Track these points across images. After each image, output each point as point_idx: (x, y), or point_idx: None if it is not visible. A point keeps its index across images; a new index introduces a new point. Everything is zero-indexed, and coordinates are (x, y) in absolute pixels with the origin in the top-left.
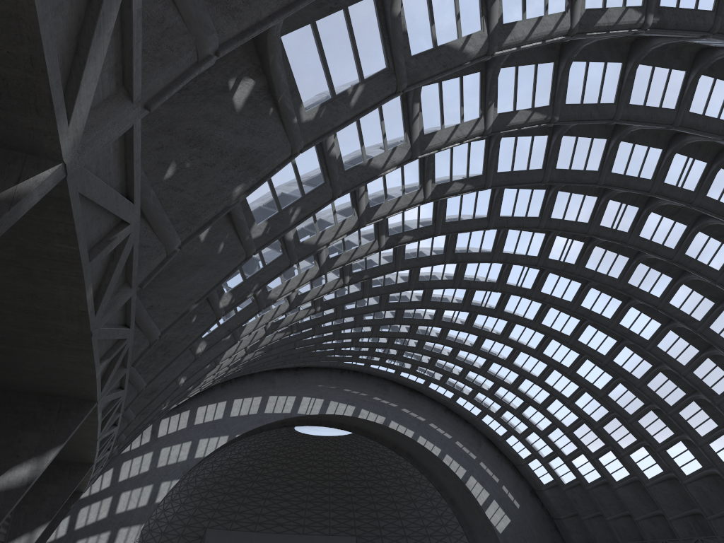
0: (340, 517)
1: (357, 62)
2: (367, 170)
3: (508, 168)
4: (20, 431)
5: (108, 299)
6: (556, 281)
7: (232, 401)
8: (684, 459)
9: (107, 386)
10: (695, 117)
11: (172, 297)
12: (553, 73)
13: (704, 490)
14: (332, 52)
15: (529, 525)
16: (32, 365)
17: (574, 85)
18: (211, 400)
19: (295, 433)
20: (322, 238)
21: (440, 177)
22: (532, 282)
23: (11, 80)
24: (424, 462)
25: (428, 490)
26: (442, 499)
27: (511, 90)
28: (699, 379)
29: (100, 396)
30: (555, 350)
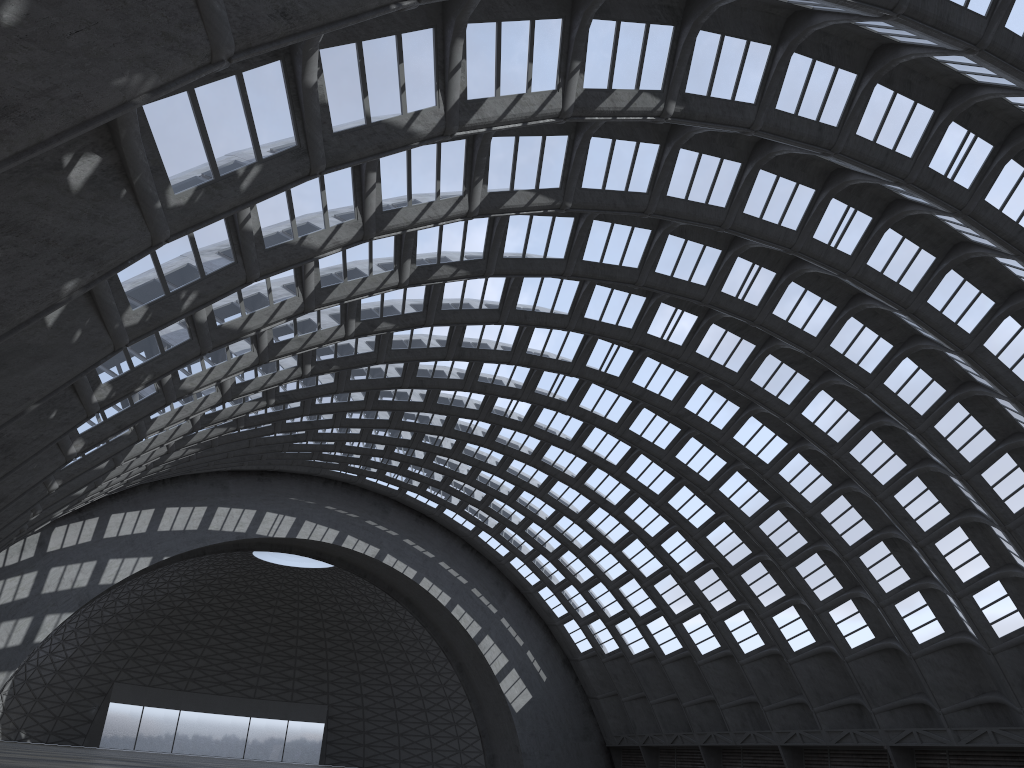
0: (309, 679)
1: (253, 138)
2: (298, 250)
3: (518, 254)
4: None
5: None
6: (599, 394)
7: (164, 510)
8: (745, 634)
9: None
10: (750, 220)
11: (0, 394)
12: (566, 148)
13: (763, 673)
14: (218, 125)
15: (556, 704)
16: None
17: (595, 166)
18: (132, 506)
19: (254, 560)
20: (249, 322)
21: (424, 256)
22: (568, 393)
23: None
24: (428, 613)
25: (430, 650)
26: (448, 663)
27: (508, 165)
28: (765, 535)
29: None
30: (600, 481)
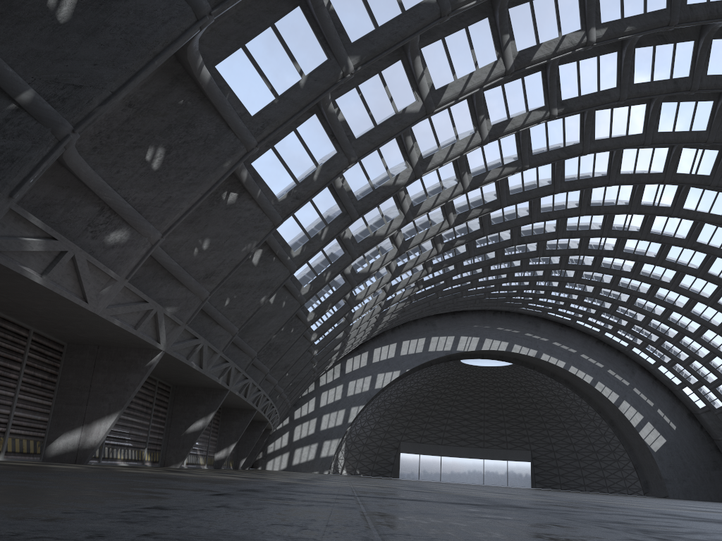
0: (515, 434)
1: (321, 217)
2: (373, 238)
3: (519, 190)
4: (197, 405)
5: (206, 362)
6: (636, 241)
7: (401, 343)
8: None
9: (232, 382)
10: (665, 134)
11: (260, 334)
12: (515, 138)
13: None
14: (305, 218)
15: (687, 445)
16: (192, 380)
17: (538, 140)
18: (384, 343)
19: (463, 365)
20: (372, 267)
21: (460, 208)
22: (613, 244)
23: (142, 343)
24: (581, 388)
25: (589, 412)
26: (603, 420)
27: (481, 159)
28: None
29: (229, 387)
30: (666, 293)
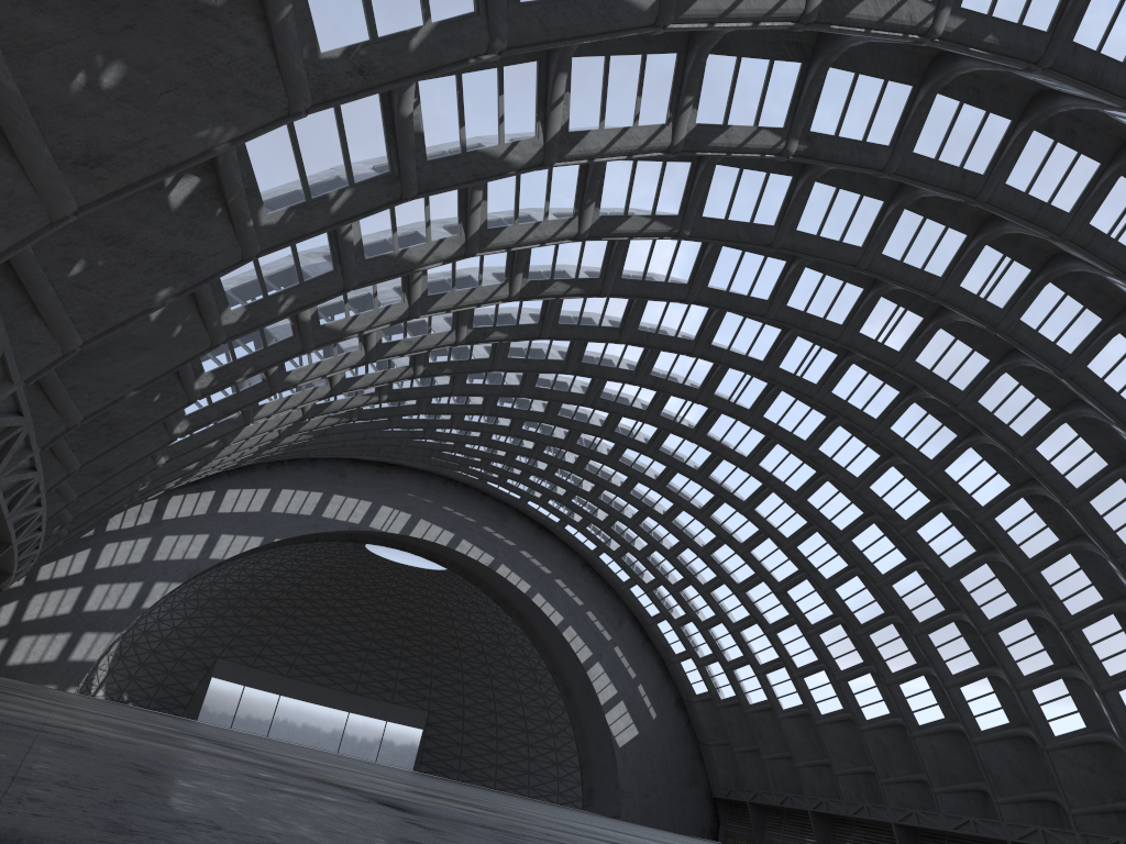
0: (411, 682)
1: (346, 164)
2: (397, 262)
3: (637, 275)
4: None
5: None
6: (730, 425)
7: (279, 492)
8: (869, 699)
9: (4, 468)
10: (889, 262)
11: (103, 379)
12: (688, 175)
13: (885, 744)
14: (313, 151)
15: (664, 745)
16: None
17: (718, 195)
18: (249, 483)
19: (367, 553)
20: (352, 324)
21: (537, 271)
22: (696, 420)
23: None
24: (539, 631)
25: (538, 669)
26: (555, 686)
27: (624, 189)
28: (898, 596)
29: None
30: (727, 516)
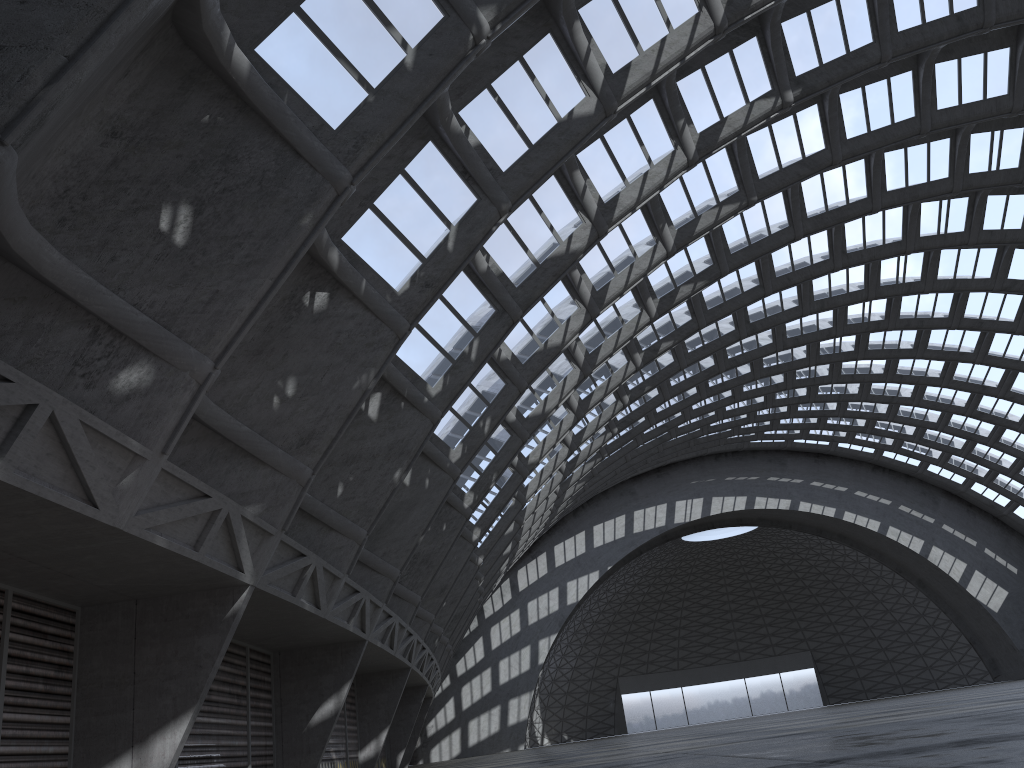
0: (782, 631)
1: (464, 324)
2: (546, 352)
3: (743, 244)
4: (319, 676)
5: (325, 597)
6: (916, 298)
7: (592, 529)
8: None
9: (369, 627)
10: (948, 112)
11: (398, 539)
12: (728, 158)
13: None
14: (439, 330)
15: None
16: (305, 635)
17: (763, 156)
18: (567, 534)
19: (686, 544)
20: (547, 404)
21: (661, 288)
22: (882, 311)
23: (212, 577)
24: (866, 542)
25: (884, 575)
26: (907, 583)
27: (683, 200)
28: None
29: (367, 636)
30: (969, 370)
